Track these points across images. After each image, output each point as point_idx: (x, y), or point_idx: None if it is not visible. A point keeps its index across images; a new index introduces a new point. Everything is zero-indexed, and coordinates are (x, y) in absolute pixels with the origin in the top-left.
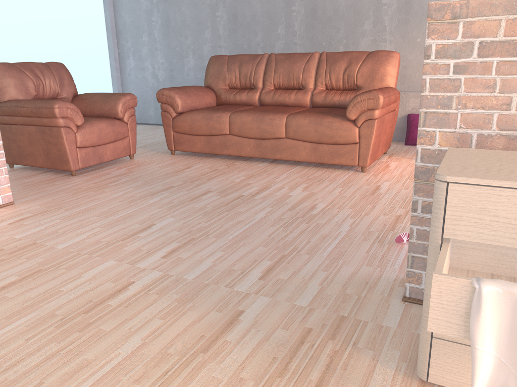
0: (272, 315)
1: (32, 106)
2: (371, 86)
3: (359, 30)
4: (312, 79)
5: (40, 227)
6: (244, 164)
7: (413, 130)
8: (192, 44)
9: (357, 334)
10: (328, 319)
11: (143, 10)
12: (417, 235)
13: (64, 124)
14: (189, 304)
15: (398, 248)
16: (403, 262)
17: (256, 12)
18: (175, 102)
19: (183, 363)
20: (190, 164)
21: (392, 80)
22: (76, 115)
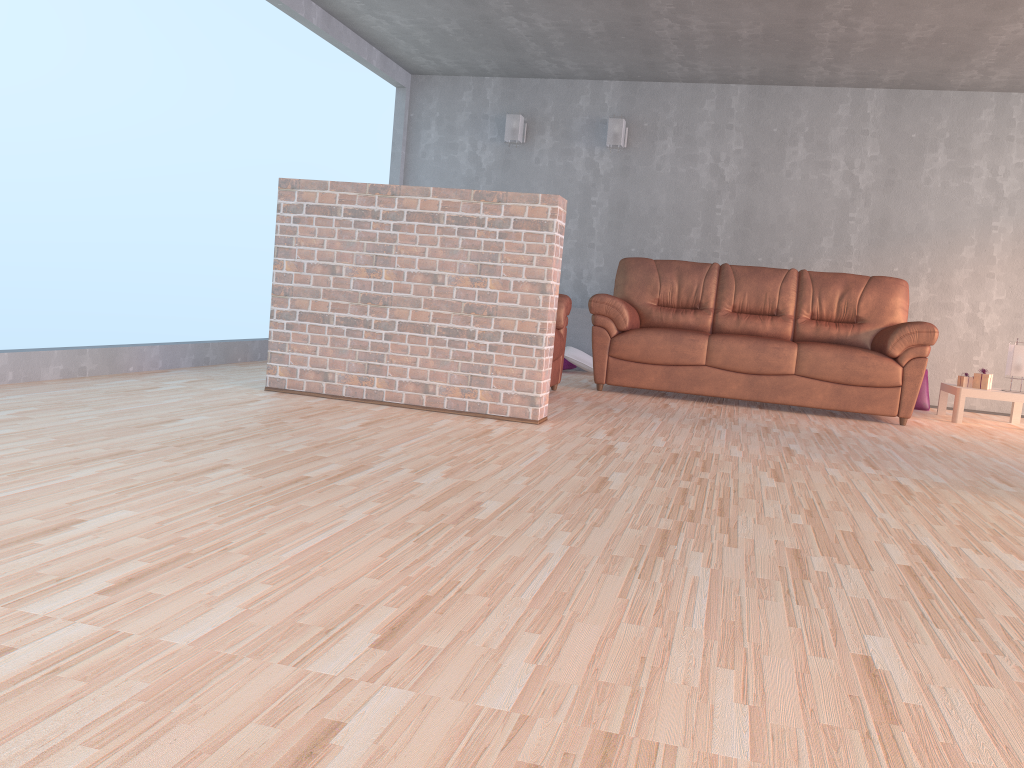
0: None
1: None
2: (878, 320)
3: (814, 247)
4: (793, 304)
5: (657, 440)
6: (731, 407)
7: None
8: None
9: None
10: None
11: (461, 176)
12: None
13: None
14: (989, 495)
15: None
16: None
17: (658, 205)
18: (622, 315)
19: None
20: (655, 401)
21: (904, 315)
22: None
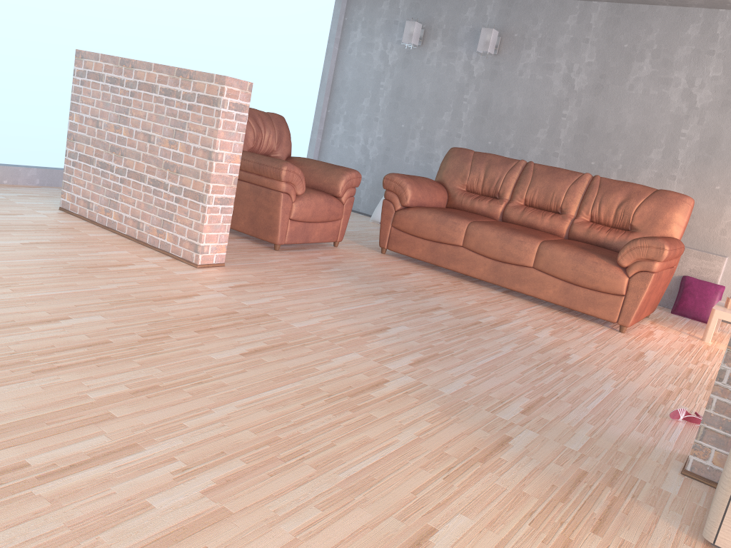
0: (542, 449)
1: (256, 161)
2: (649, 231)
3: (643, 158)
4: (576, 205)
5: (265, 299)
6: (472, 286)
7: (686, 297)
8: (423, 125)
9: (635, 489)
10: (602, 468)
11: (373, 70)
12: (716, 406)
13: (286, 189)
14: (452, 416)
15: (672, 424)
16: (679, 438)
17: (515, 106)
18: (404, 193)
19: (463, 465)
20: (406, 269)
21: (678, 231)
22: (299, 183)
